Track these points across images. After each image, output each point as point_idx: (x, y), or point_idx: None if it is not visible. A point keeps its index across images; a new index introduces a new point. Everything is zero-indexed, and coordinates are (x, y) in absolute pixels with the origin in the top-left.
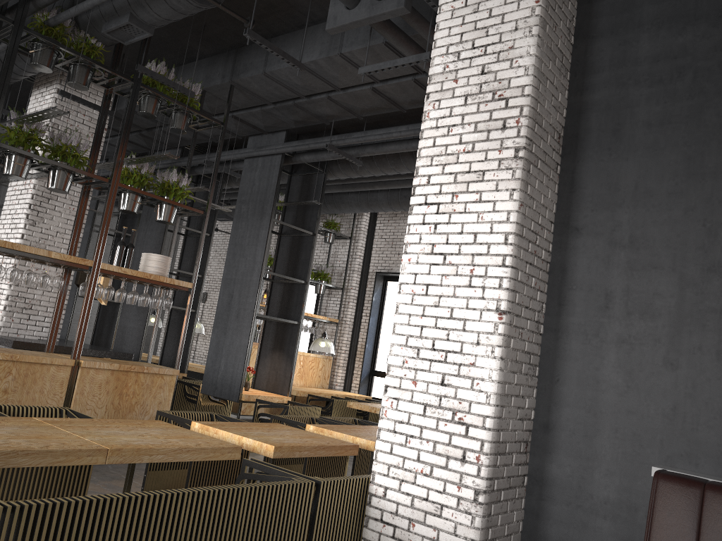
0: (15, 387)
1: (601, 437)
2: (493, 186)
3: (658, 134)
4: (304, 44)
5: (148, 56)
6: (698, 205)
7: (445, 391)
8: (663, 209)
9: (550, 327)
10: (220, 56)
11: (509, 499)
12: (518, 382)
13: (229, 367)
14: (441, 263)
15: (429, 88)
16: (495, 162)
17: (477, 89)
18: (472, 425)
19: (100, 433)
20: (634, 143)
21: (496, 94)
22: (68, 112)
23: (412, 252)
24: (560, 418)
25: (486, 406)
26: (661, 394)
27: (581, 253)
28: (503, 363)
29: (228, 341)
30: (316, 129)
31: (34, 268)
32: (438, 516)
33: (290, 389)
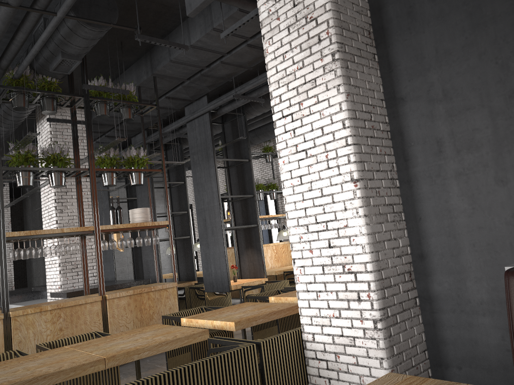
0: (67, 325)
1: (464, 253)
2: (324, 87)
3: (441, 3)
4: (189, 30)
5: (97, 75)
6: (487, 48)
7: (333, 251)
8: (462, 61)
9: (403, 179)
10: (141, 59)
11: (406, 319)
12: (387, 229)
13: (217, 269)
14: (304, 157)
15: (263, 31)
16: (320, 69)
17: (294, 19)
18: (358, 271)
19: (106, 346)
20: (426, 17)
21: (307, 18)
22: (39, 132)
23: (284, 155)
24: (430, 247)
25: (364, 254)
26: (500, 207)
27: (410, 116)
28: (368, 219)
29: (211, 252)
30: (229, 87)
31: (71, 240)
32: (354, 346)
33: (265, 273)
